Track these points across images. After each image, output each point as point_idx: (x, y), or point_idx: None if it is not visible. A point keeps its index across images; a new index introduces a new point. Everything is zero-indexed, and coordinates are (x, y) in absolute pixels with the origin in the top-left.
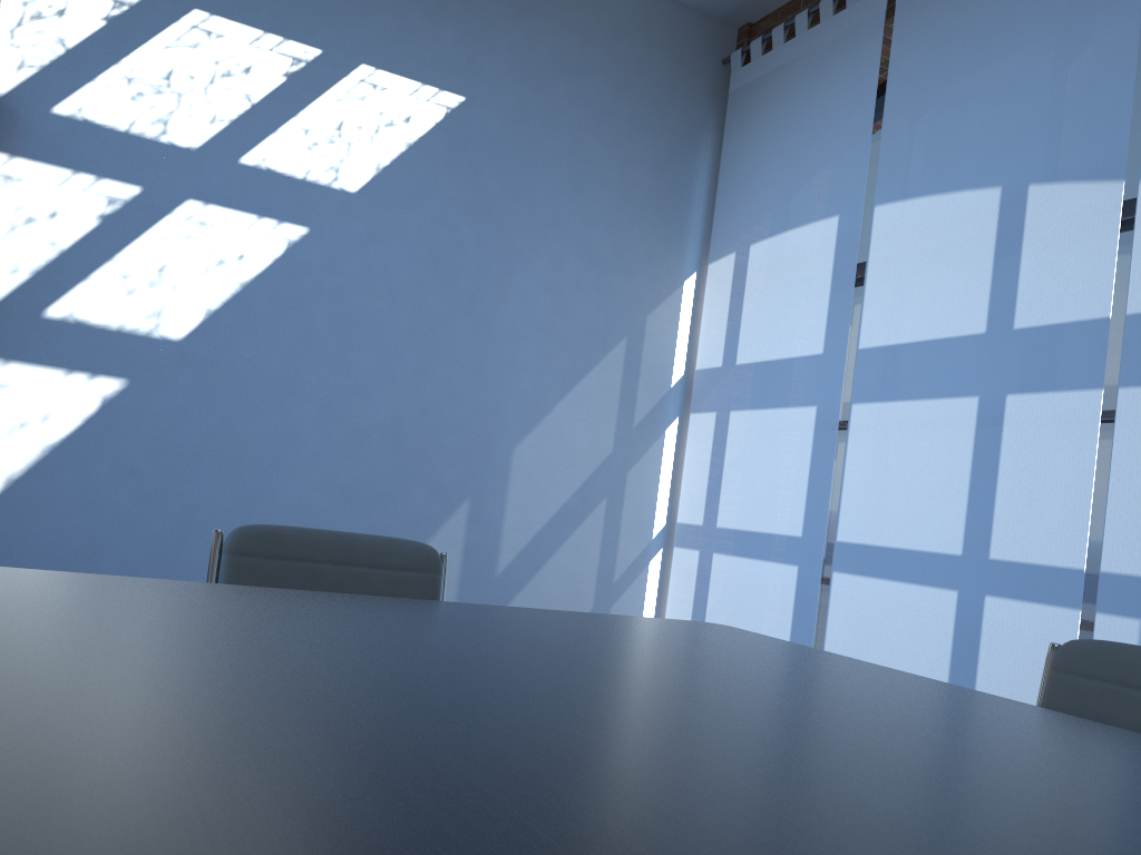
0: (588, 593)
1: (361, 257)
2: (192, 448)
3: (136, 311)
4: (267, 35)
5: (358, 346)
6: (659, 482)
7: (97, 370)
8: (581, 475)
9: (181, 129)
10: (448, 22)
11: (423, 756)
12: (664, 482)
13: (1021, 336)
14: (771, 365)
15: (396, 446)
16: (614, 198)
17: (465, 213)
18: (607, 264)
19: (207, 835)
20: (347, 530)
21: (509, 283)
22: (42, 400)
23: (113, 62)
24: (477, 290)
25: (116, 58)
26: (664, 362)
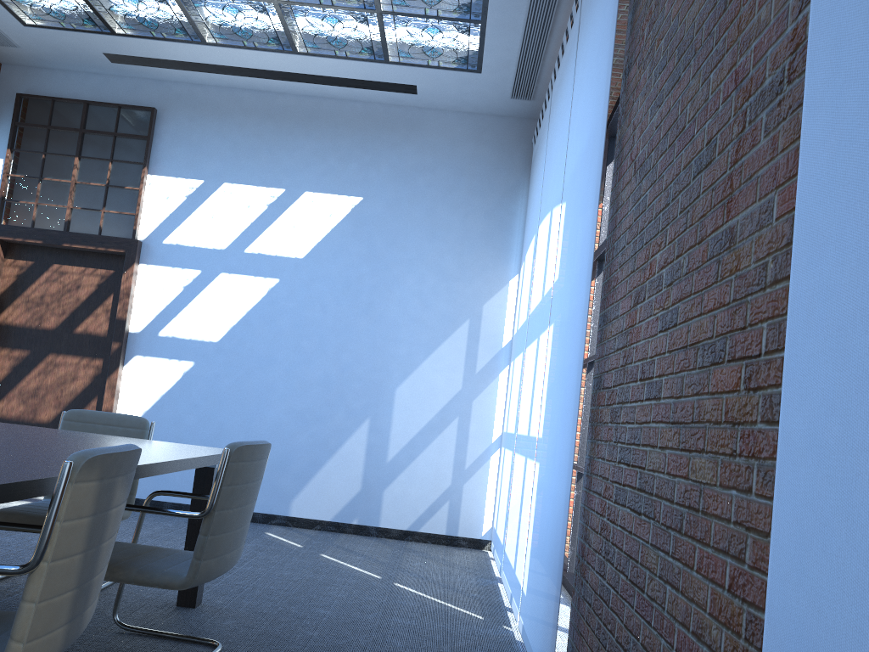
0: (447, 475)
1: (306, 290)
2: (222, 393)
3: (198, 329)
4: (258, 187)
5: (305, 337)
6: (495, 407)
7: (181, 358)
8: (440, 403)
9: (218, 240)
10: (352, 160)
11: None
12: (499, 406)
13: (543, 300)
14: (520, 329)
15: (326, 390)
16: (458, 238)
17: (363, 259)
18: (454, 277)
19: None
20: (300, 435)
21: (391, 295)
22: (158, 373)
23: (188, 215)
24: (372, 300)
25: (190, 213)
26: (497, 332)
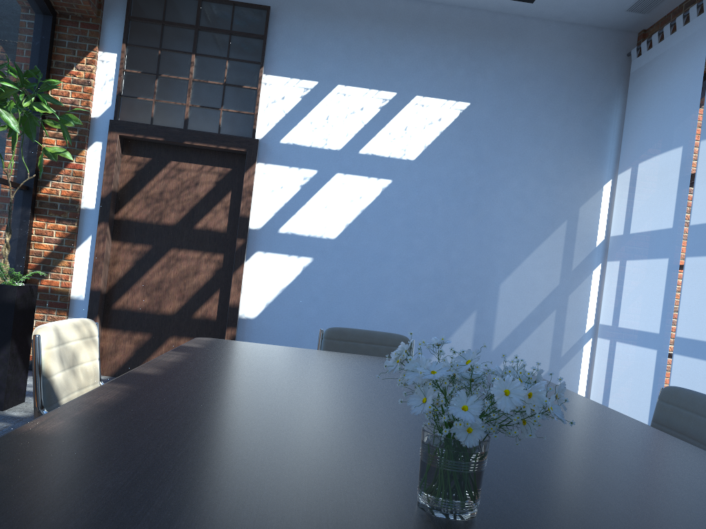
0: (545, 362)
1: (417, 191)
2: (340, 288)
3: (315, 226)
4: (370, 90)
5: (416, 236)
6: (588, 301)
7: (300, 254)
8: (539, 298)
9: (333, 141)
10: (460, 66)
11: (314, 393)
12: (592, 301)
13: None
14: (646, 234)
15: (436, 285)
16: (557, 144)
17: (471, 163)
18: (554, 181)
19: (249, 397)
20: (412, 326)
21: (496, 197)
22: (279, 268)
23: (304, 116)
24: (478, 202)
25: (305, 114)
26: (591, 232)
